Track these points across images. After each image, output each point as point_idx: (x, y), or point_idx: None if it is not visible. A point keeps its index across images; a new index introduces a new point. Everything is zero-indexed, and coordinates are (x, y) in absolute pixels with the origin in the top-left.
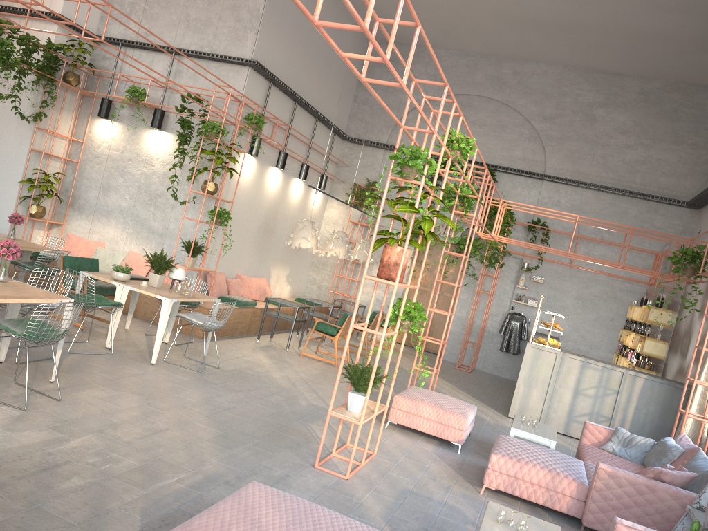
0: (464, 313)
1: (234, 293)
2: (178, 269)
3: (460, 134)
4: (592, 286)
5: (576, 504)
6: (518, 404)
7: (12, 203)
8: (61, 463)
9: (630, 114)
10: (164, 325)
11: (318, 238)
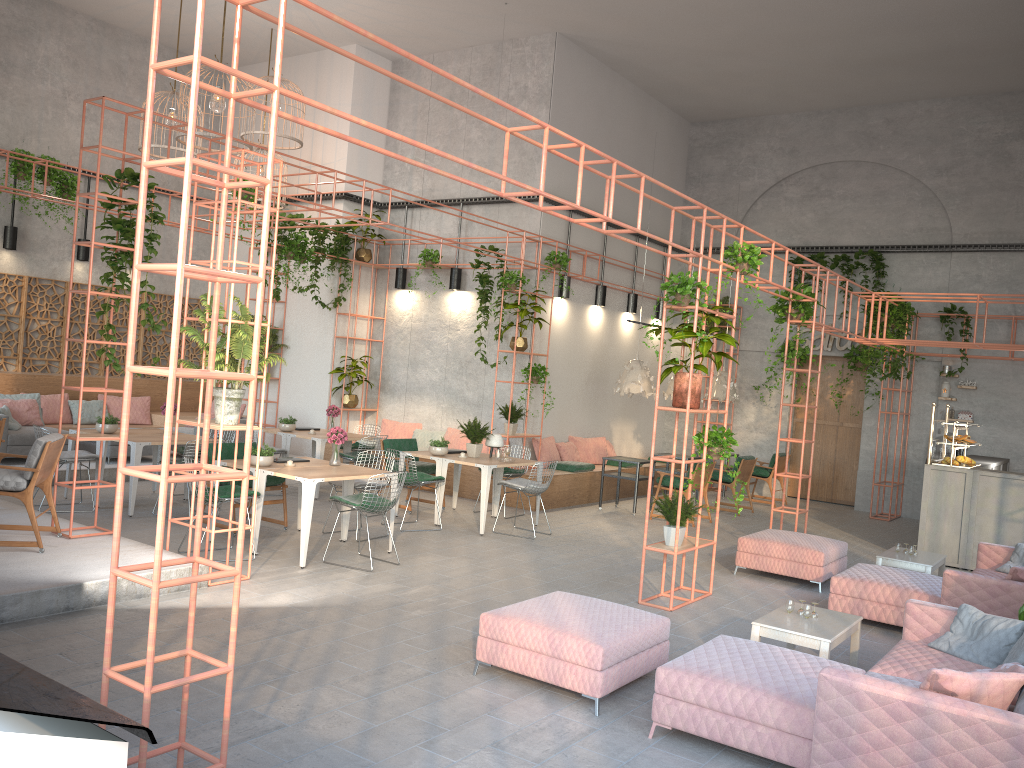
0: (873, 445)
1: (568, 458)
2: (494, 436)
3: (745, 245)
4: None
5: None
6: (927, 543)
7: (325, 396)
8: (407, 602)
9: None
10: (486, 493)
11: (650, 379)
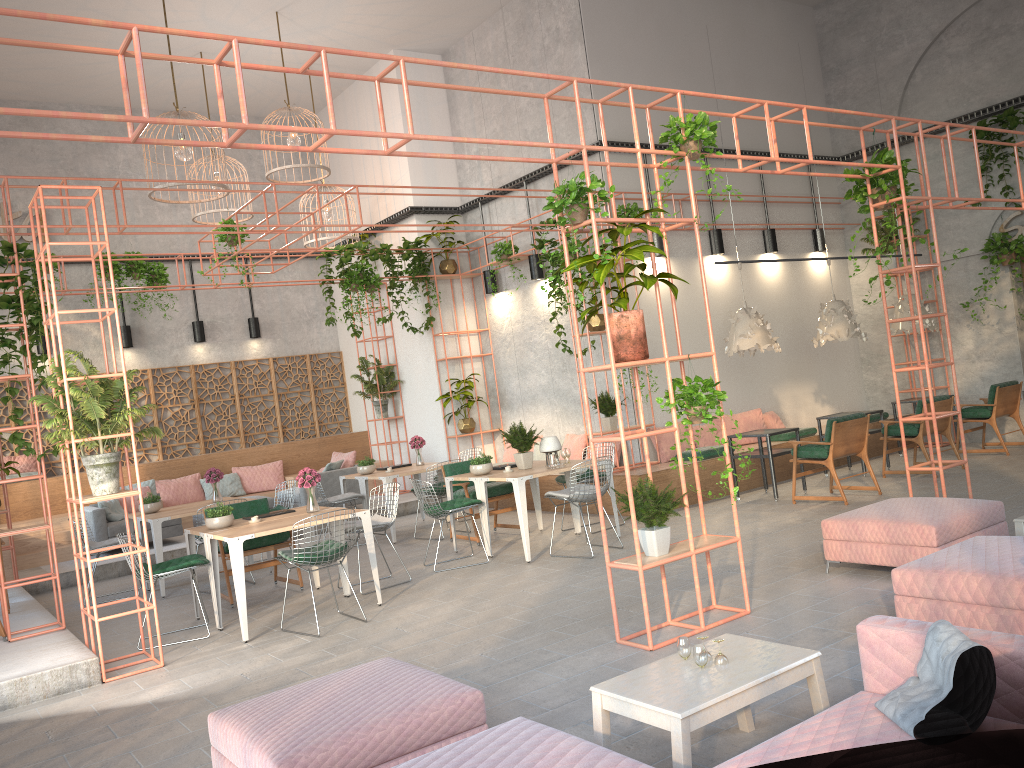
0: None
1: (704, 444)
2: (546, 439)
3: (690, 116)
4: None
5: None
6: None
7: (441, 426)
8: (299, 679)
9: None
10: (522, 511)
11: (767, 327)
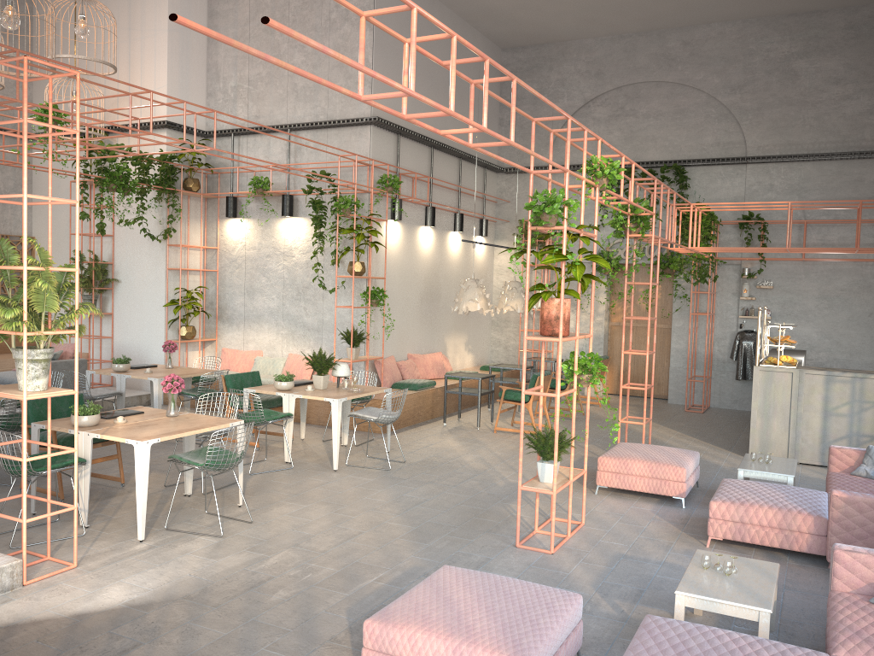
0: (683, 344)
1: (409, 376)
2: (341, 366)
3: (603, 159)
4: (837, 279)
5: (817, 540)
6: (758, 440)
7: (162, 329)
8: (266, 579)
9: (840, 57)
10: (338, 427)
11: (486, 296)
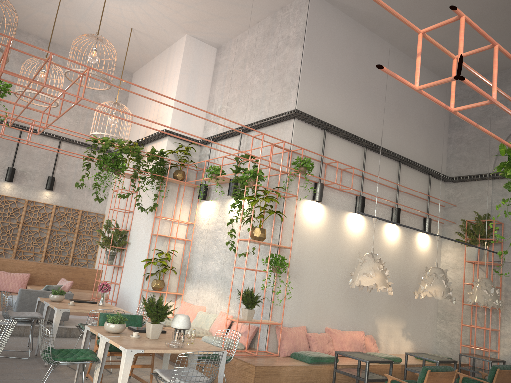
0: None
1: (316, 348)
2: (178, 316)
3: None
4: None
5: None
6: None
7: (140, 280)
8: None
9: None
10: None
11: (386, 273)
